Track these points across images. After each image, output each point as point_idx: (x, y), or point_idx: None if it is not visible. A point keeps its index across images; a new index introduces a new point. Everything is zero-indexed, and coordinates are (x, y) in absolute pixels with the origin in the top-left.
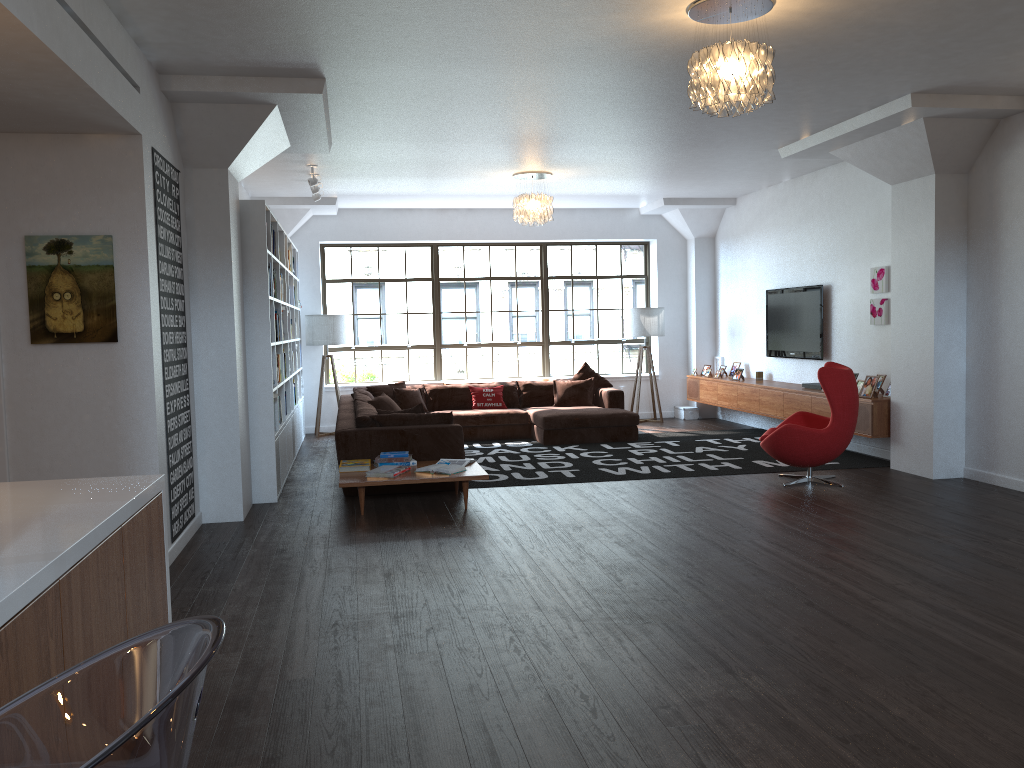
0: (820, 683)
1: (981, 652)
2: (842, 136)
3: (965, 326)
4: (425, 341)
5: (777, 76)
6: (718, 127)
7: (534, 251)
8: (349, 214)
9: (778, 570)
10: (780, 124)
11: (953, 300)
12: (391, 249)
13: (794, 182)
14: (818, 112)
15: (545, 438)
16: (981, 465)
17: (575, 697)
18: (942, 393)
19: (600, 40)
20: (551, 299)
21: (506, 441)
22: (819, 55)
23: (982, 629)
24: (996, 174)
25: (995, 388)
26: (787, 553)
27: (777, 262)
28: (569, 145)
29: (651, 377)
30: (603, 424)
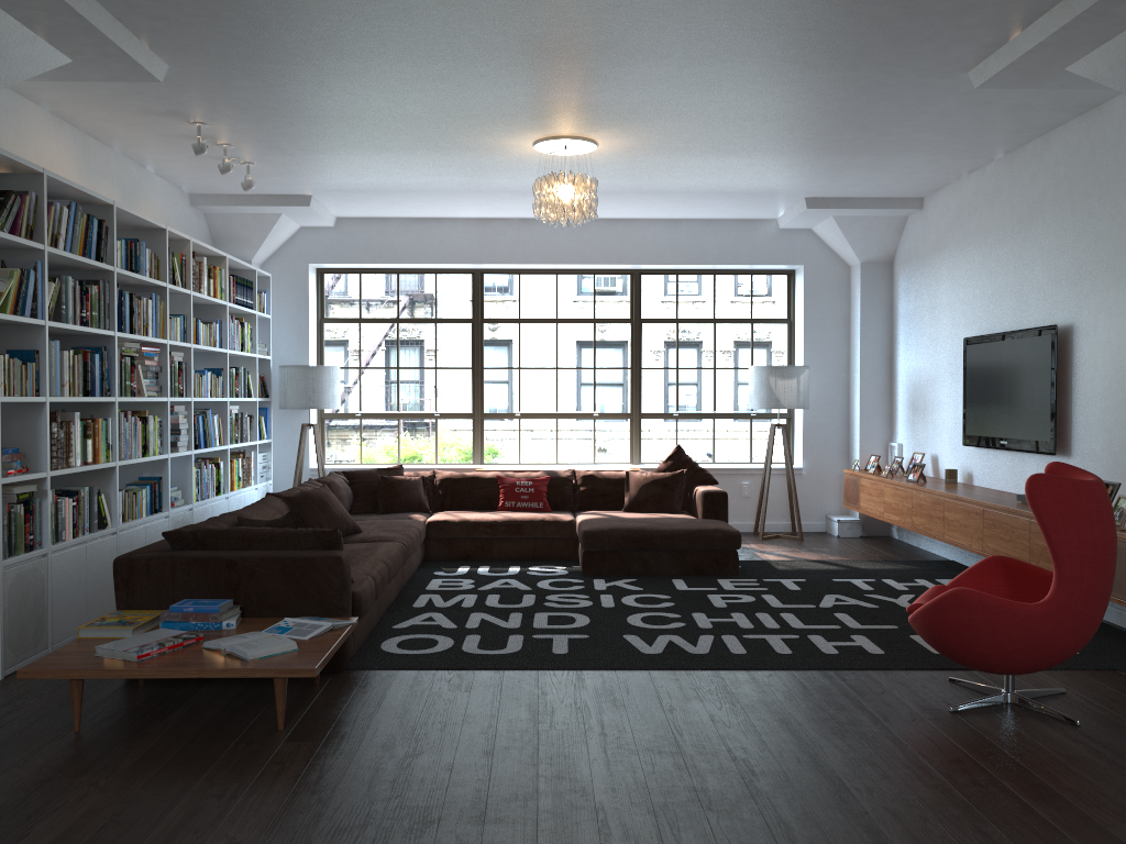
0: None
1: None
2: (1089, 14)
3: None
4: (460, 408)
5: None
6: (833, 4)
7: (622, 282)
8: (352, 226)
9: None
10: None
11: None
12: (416, 277)
13: (1012, 158)
14: None
15: (585, 564)
16: None
17: None
18: None
19: None
20: (645, 352)
21: (535, 564)
22: None
23: None
24: None
25: None
26: None
27: (983, 292)
28: (577, 65)
29: (788, 470)
30: (680, 546)
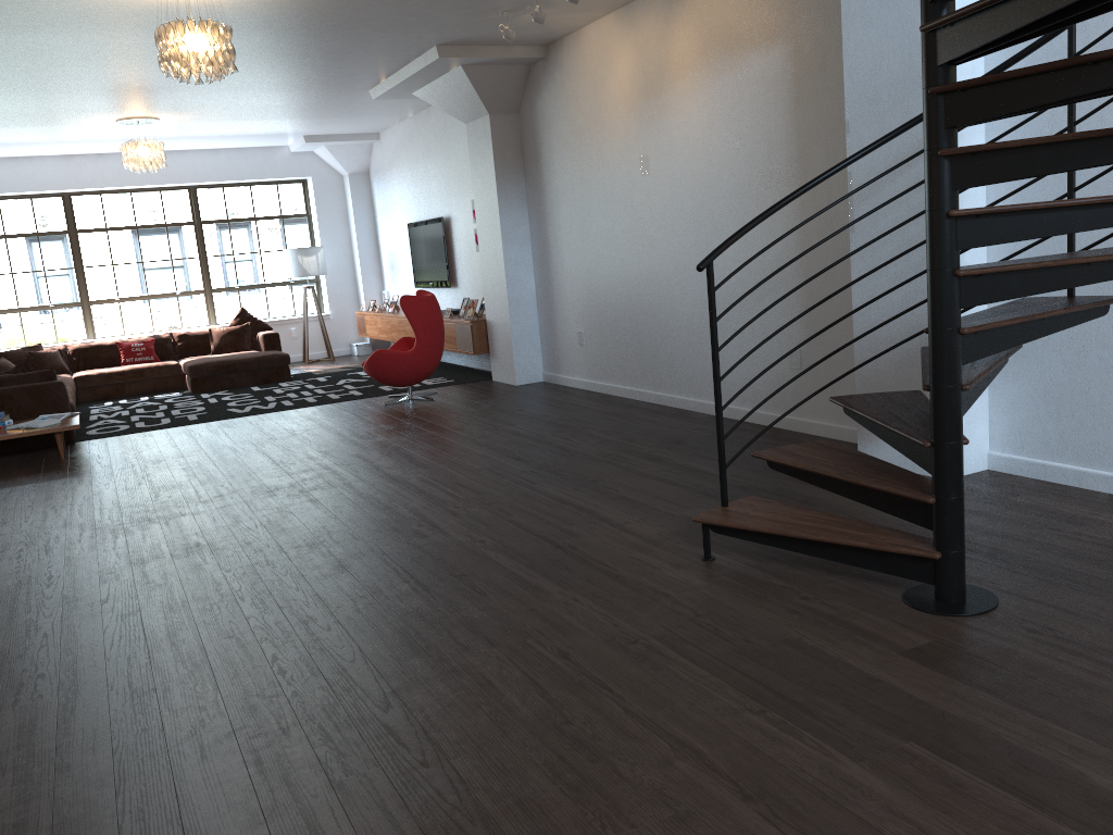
0: (250, 540)
1: (394, 504)
2: (407, 81)
3: (531, 249)
4: (70, 299)
5: (295, 35)
6: (287, 75)
7: (183, 195)
8: None
9: (303, 471)
10: (345, 71)
11: (518, 227)
12: (15, 202)
13: (416, 118)
14: (370, 61)
15: (193, 387)
16: (552, 369)
17: (42, 578)
18: (517, 310)
19: (88, 10)
20: (208, 245)
21: (157, 394)
22: (315, 19)
23: (414, 489)
24: (534, 114)
25: (552, 302)
26: (325, 457)
27: (414, 196)
28: (150, 93)
29: (320, 317)
30: (253, 367)
